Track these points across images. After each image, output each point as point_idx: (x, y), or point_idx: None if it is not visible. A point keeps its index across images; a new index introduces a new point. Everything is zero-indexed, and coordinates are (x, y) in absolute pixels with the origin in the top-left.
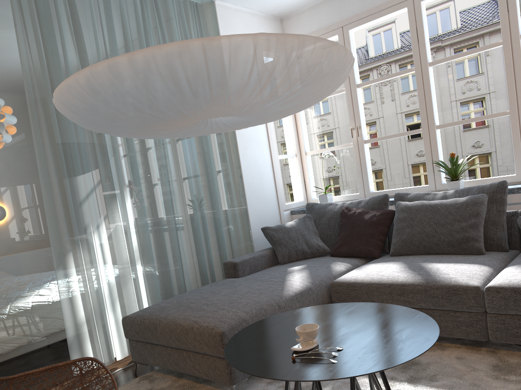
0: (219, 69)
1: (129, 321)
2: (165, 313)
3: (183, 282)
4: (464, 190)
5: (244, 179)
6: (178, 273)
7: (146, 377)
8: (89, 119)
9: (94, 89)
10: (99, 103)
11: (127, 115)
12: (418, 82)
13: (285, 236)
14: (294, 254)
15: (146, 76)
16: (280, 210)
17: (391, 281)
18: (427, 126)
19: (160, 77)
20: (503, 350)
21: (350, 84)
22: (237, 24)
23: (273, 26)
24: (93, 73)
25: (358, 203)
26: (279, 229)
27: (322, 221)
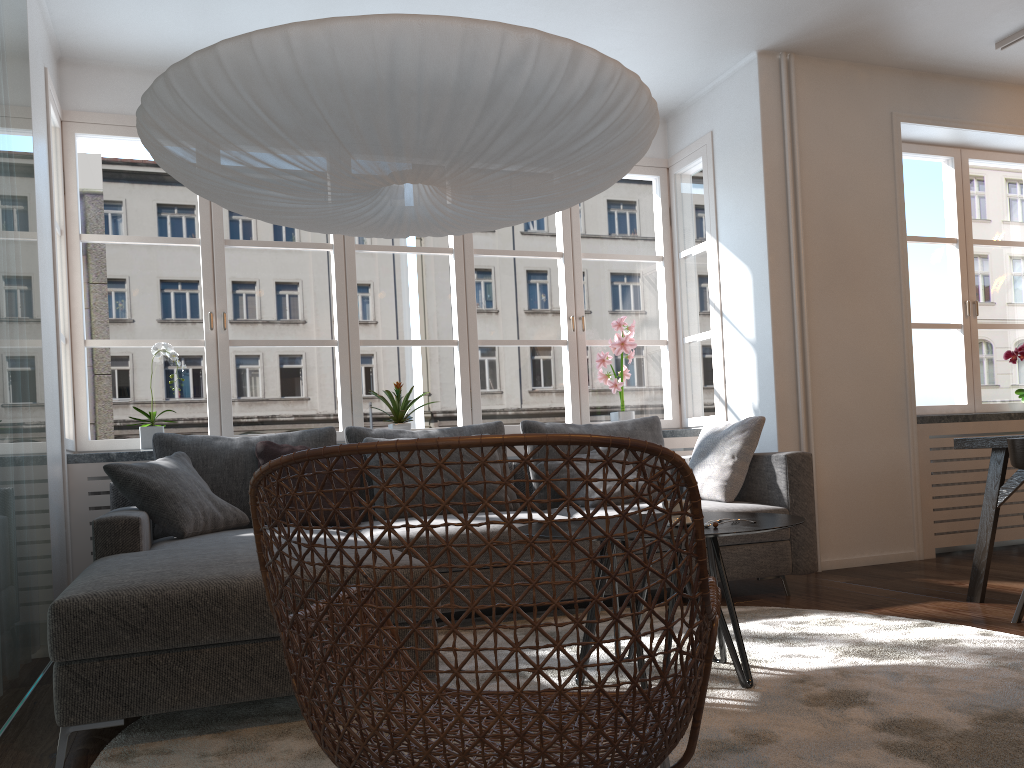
0: (632, 133)
1: (96, 605)
2: (204, 574)
3: (10, 561)
4: (454, 430)
5: (43, 354)
6: (7, 537)
7: (123, 756)
8: (391, 98)
9: (517, 65)
10: (487, 89)
11: (476, 127)
12: (339, 268)
13: (175, 484)
14: (202, 519)
15: (592, 93)
16: (64, 447)
17: (478, 529)
18: (348, 338)
19: (602, 104)
20: (602, 611)
21: (214, 235)
22: (36, 23)
23: (54, 64)
24: (543, 44)
25: (282, 439)
26: (154, 469)
27: (214, 467)
